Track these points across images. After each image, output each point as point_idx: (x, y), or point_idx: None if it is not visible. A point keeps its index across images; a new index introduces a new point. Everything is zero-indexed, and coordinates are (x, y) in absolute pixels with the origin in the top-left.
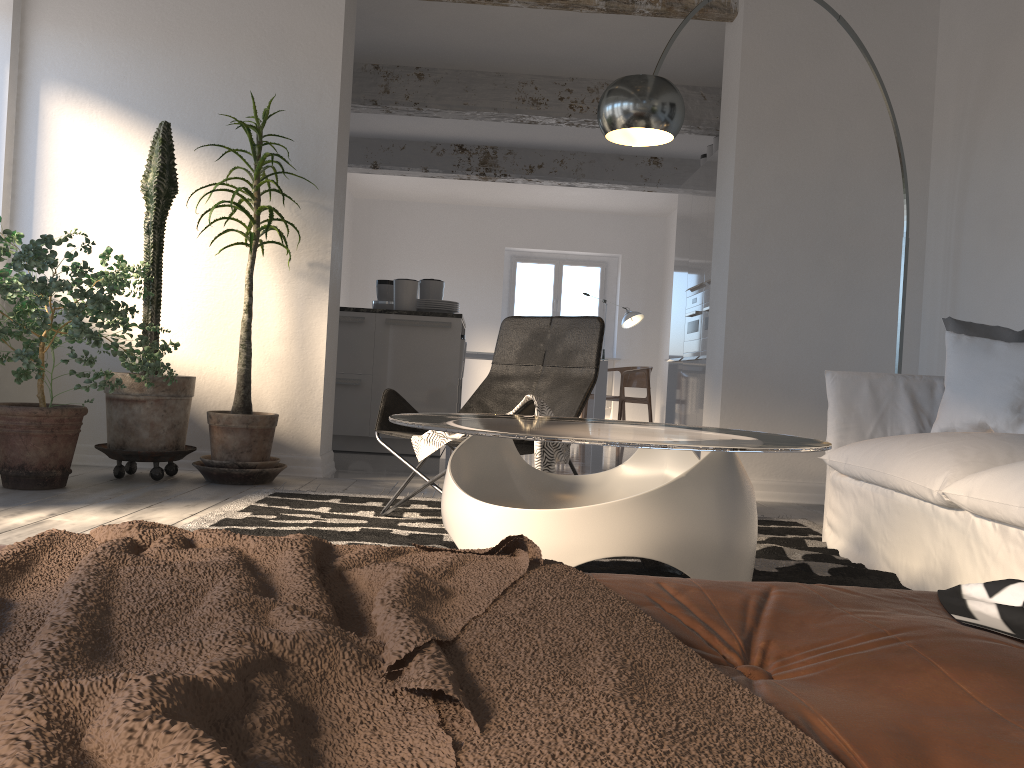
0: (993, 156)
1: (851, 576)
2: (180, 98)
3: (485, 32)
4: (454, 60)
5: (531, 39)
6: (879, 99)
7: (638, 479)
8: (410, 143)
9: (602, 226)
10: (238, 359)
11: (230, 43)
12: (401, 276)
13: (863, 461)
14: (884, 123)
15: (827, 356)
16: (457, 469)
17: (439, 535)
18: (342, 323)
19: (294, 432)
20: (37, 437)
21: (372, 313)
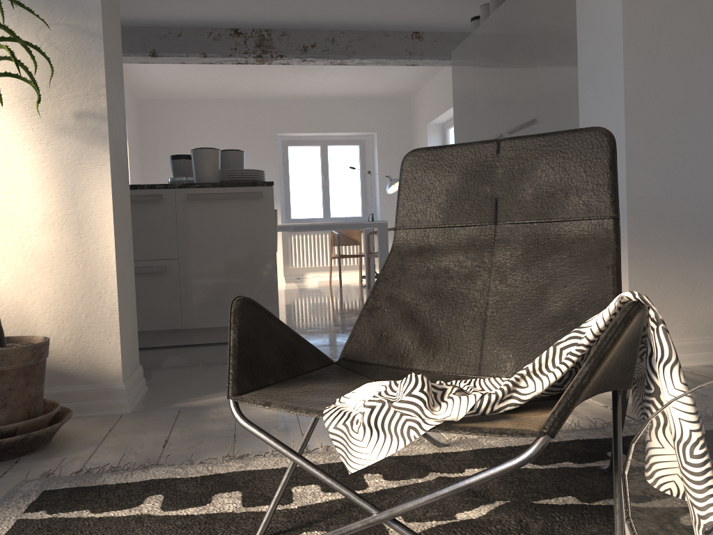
0: None
1: None
2: None
3: None
4: None
5: None
6: None
7: None
8: (186, 30)
9: (358, 109)
10: None
11: None
12: None
13: None
14: None
15: None
16: None
17: None
18: (136, 203)
19: (82, 354)
20: None
21: (170, 189)
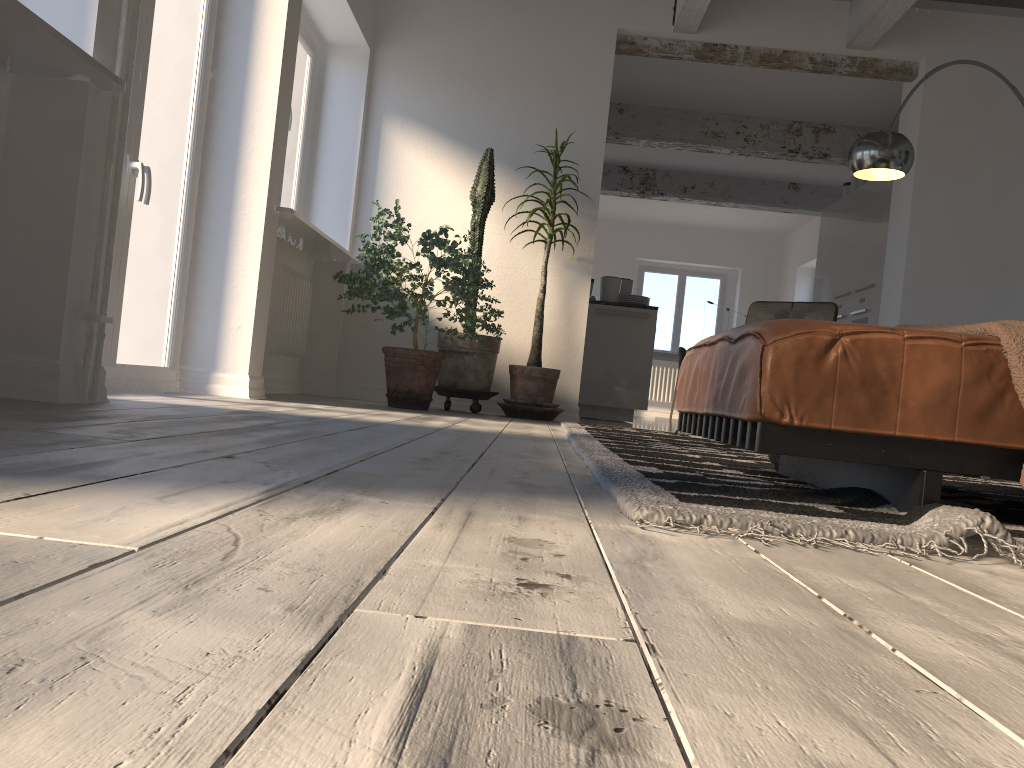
0: None
1: None
2: (486, 129)
3: (689, 79)
4: (652, 99)
5: (725, 85)
6: None
7: None
8: None
9: (725, 242)
10: (534, 327)
11: (525, 89)
12: None
13: None
14: None
15: None
16: None
17: None
18: None
19: (559, 387)
20: (420, 371)
21: None
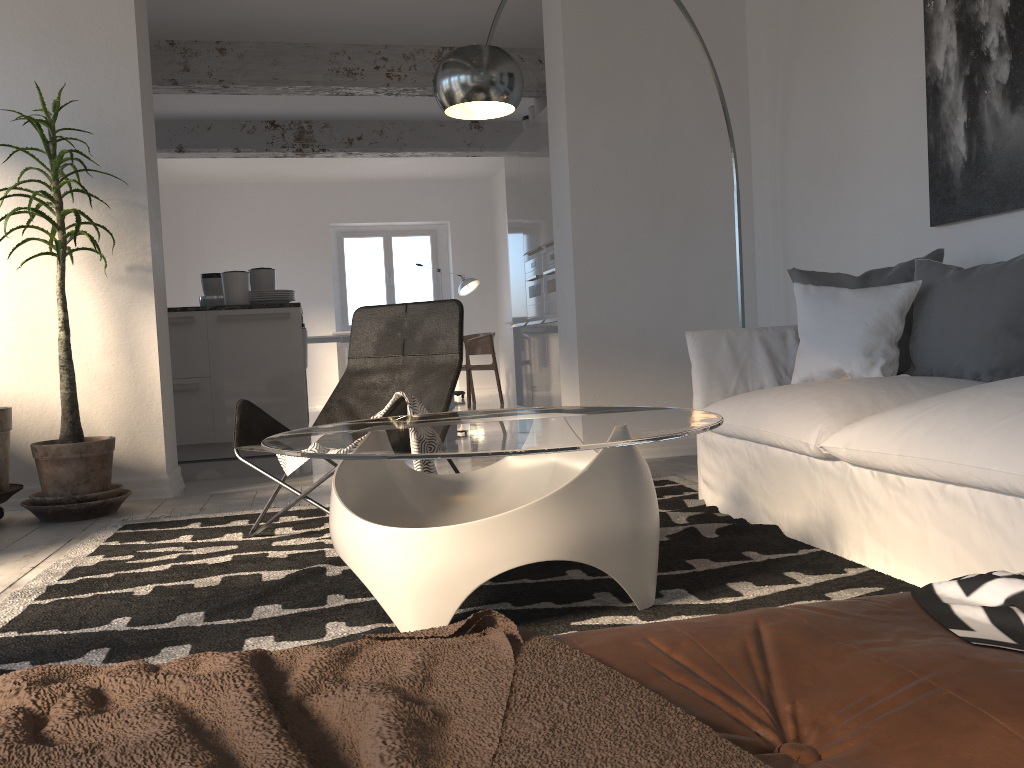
0: (809, 106)
1: (738, 534)
2: None
3: (289, 1)
4: (258, 32)
5: (340, 6)
6: (697, 55)
7: (527, 469)
8: (217, 122)
9: (427, 194)
10: (60, 382)
11: (1, 26)
12: (222, 263)
13: (734, 419)
14: (704, 78)
15: (674, 311)
16: (342, 488)
17: (320, 551)
18: (169, 325)
19: (134, 453)
20: None
21: (202, 311)
